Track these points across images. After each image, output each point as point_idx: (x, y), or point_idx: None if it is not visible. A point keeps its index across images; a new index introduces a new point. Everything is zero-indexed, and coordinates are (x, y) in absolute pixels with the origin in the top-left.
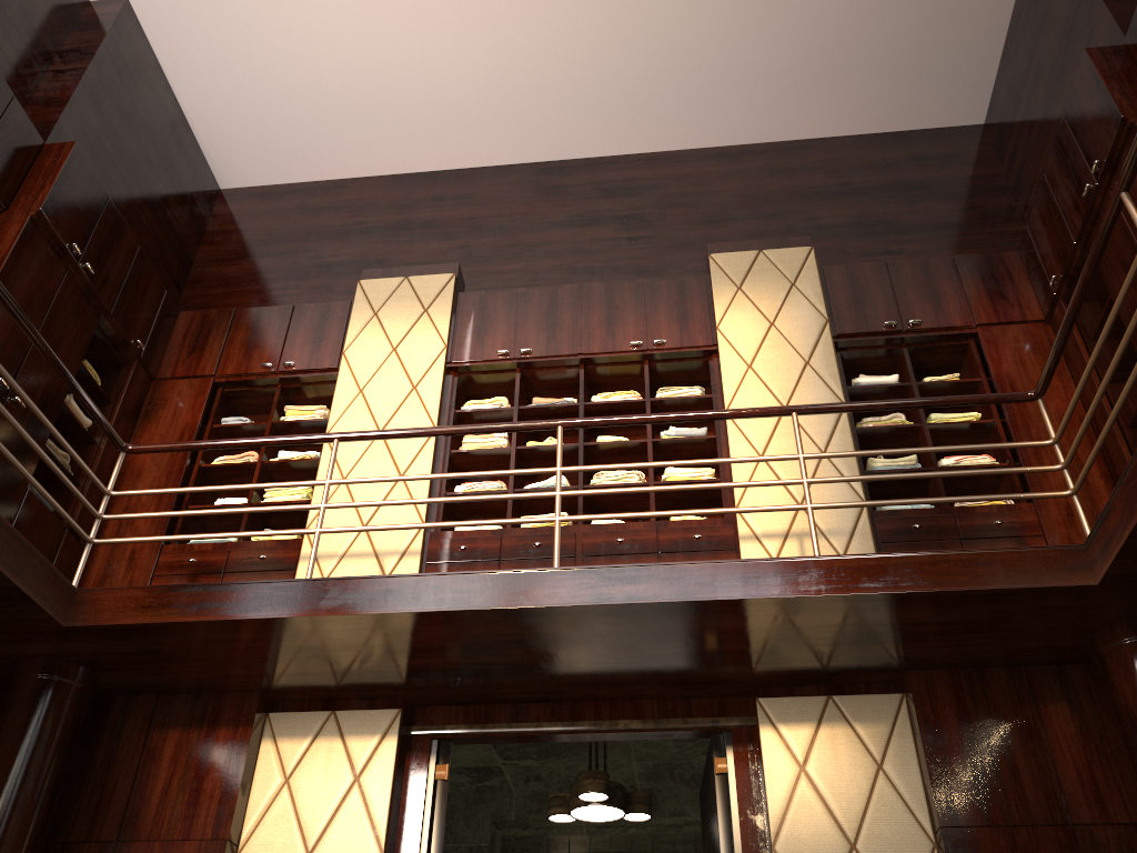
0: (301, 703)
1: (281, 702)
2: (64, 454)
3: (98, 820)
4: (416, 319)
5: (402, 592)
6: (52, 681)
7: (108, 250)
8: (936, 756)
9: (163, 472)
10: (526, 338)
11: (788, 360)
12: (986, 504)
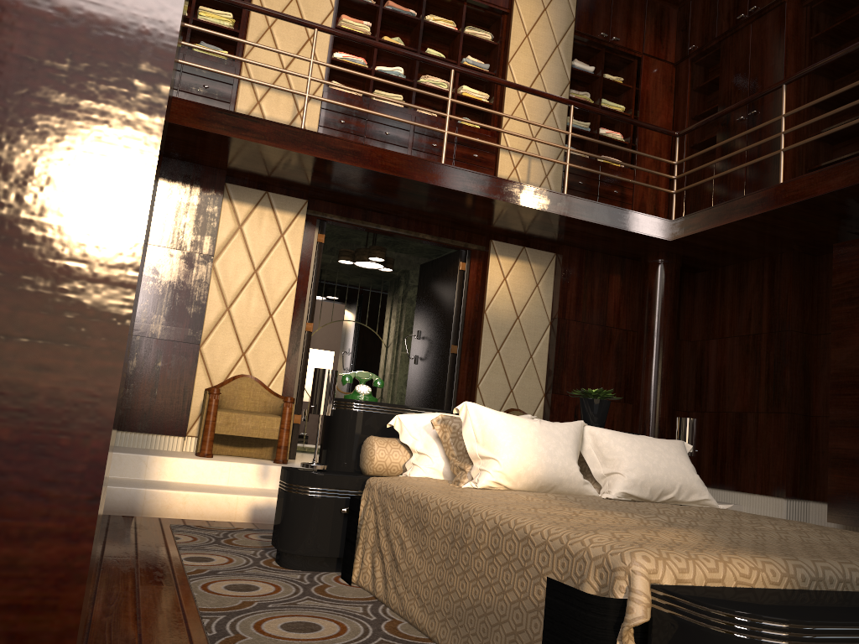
0: (244, 181)
1: (231, 177)
2: None
3: None
4: None
5: (362, 155)
6: None
7: None
8: (564, 287)
9: None
10: None
11: (548, 40)
12: (612, 162)
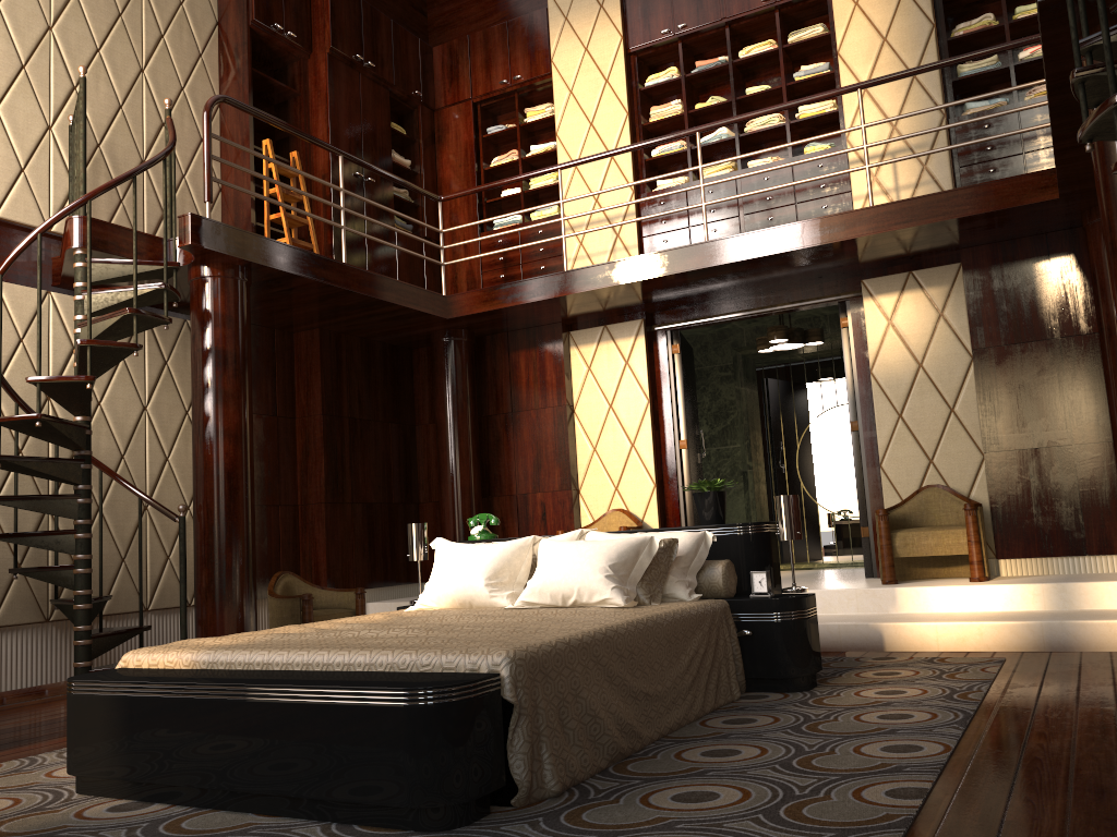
0: (586, 323)
1: (575, 324)
2: (404, 191)
3: (499, 403)
4: (596, 17)
5: (618, 271)
6: (451, 341)
7: (375, 40)
8: (974, 306)
9: (464, 182)
10: (681, 13)
11: None
12: None
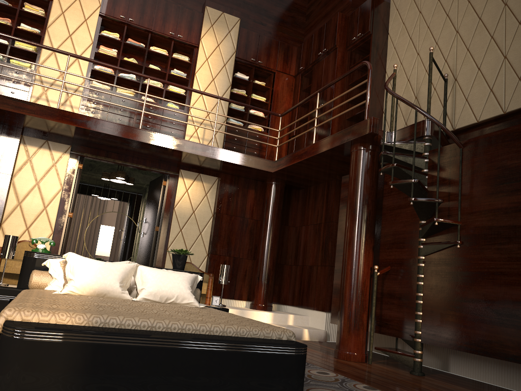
0: (34, 134)
1: (26, 132)
2: None
3: None
4: None
5: (91, 123)
6: None
7: None
8: (220, 196)
9: None
10: (132, 13)
11: (219, 62)
12: (256, 128)
